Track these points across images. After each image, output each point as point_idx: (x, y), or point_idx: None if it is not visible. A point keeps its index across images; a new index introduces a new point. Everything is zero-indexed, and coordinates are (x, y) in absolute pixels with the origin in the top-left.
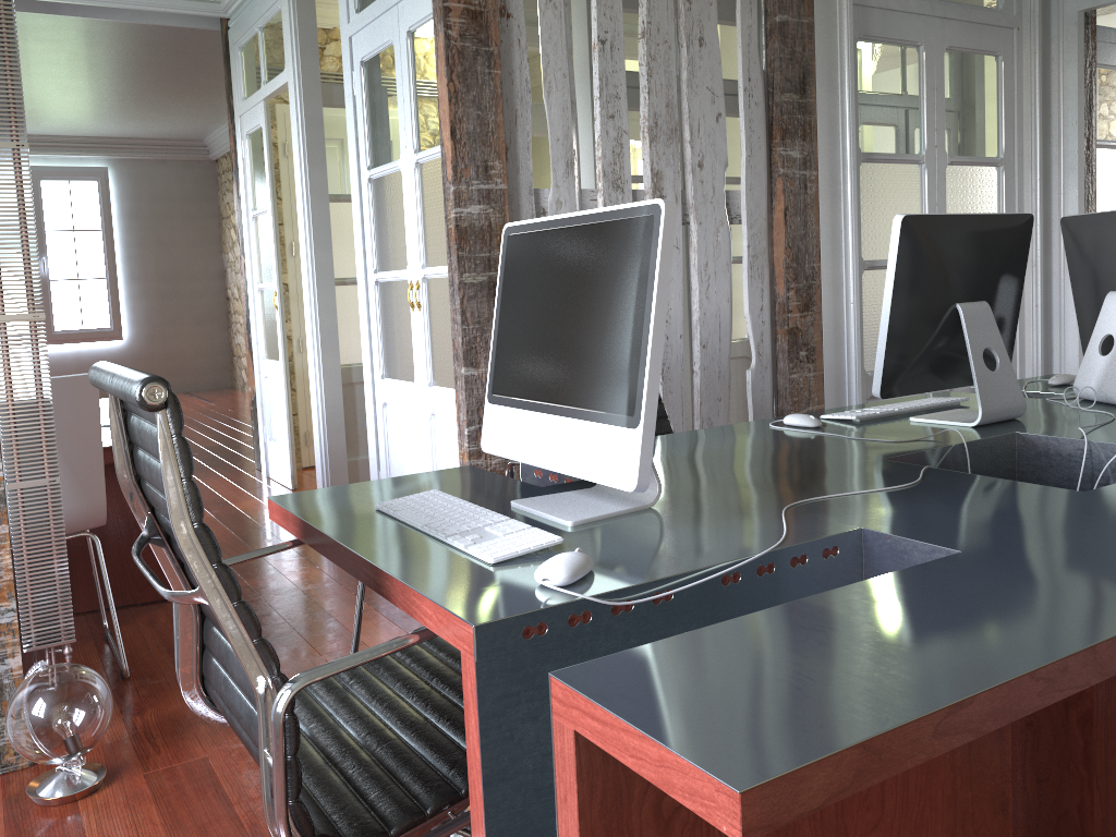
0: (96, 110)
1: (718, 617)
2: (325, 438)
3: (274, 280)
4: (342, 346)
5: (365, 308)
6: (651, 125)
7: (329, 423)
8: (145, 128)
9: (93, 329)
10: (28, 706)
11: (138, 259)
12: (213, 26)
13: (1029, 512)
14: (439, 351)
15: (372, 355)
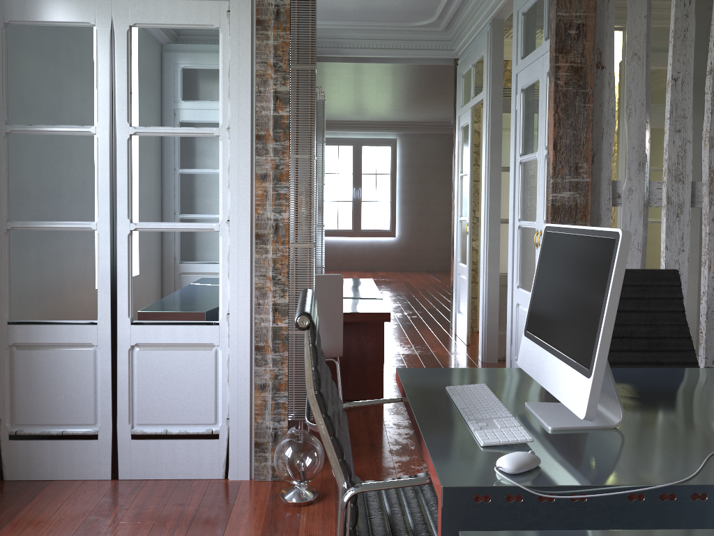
0: (391, 108)
1: (623, 521)
2: (485, 318)
3: (467, 216)
4: (502, 261)
5: (511, 242)
6: (711, 136)
7: (489, 308)
8: (418, 116)
9: (380, 230)
10: (283, 450)
11: (408, 191)
12: (449, 63)
13: None
14: None
15: (513, 272)
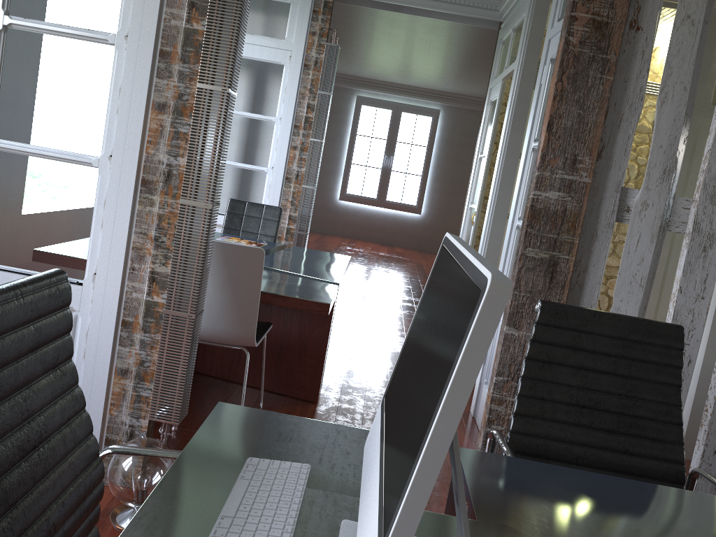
0: (437, 74)
1: None
2: None
3: (476, 204)
4: None
5: (506, 244)
6: None
7: None
8: (465, 89)
9: (406, 204)
10: (117, 461)
11: (442, 168)
12: (493, 27)
13: None
14: None
15: None
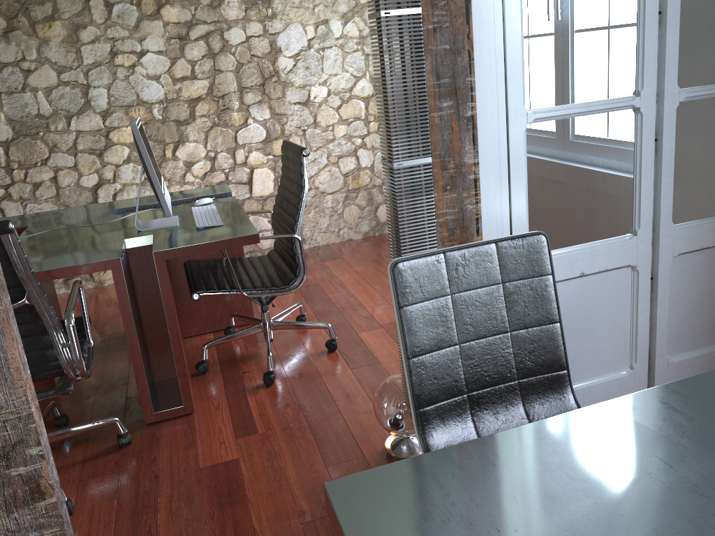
0: None
1: None
2: None
3: None
4: None
5: None
6: None
7: None
8: None
9: None
10: None
11: None
12: None
13: (66, 219)
14: None
15: None
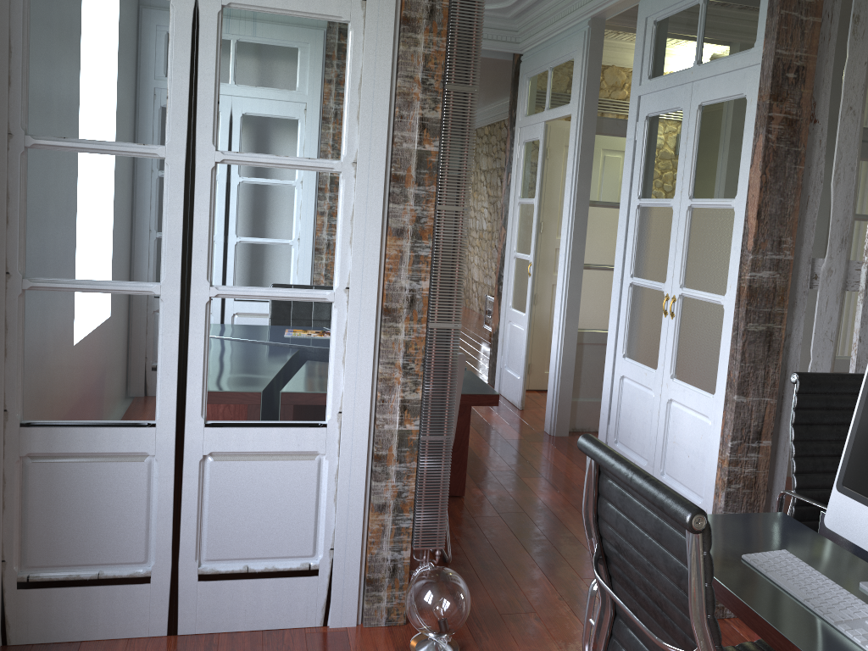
0: None
1: None
2: (558, 382)
3: (530, 254)
4: (579, 314)
5: (617, 301)
6: None
7: (563, 372)
8: None
9: None
10: (425, 596)
11: None
12: (507, 58)
13: None
14: (685, 354)
15: (616, 337)
